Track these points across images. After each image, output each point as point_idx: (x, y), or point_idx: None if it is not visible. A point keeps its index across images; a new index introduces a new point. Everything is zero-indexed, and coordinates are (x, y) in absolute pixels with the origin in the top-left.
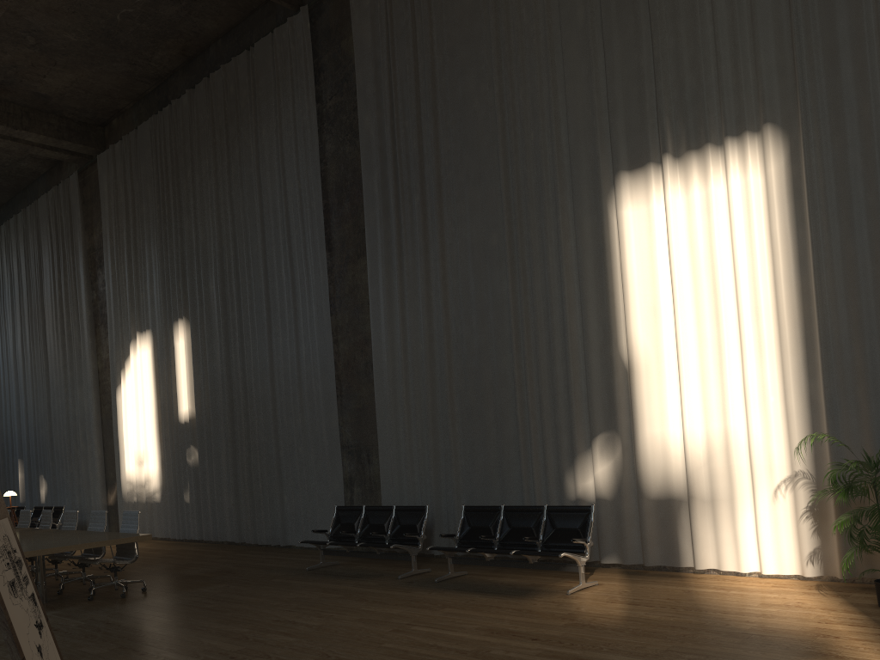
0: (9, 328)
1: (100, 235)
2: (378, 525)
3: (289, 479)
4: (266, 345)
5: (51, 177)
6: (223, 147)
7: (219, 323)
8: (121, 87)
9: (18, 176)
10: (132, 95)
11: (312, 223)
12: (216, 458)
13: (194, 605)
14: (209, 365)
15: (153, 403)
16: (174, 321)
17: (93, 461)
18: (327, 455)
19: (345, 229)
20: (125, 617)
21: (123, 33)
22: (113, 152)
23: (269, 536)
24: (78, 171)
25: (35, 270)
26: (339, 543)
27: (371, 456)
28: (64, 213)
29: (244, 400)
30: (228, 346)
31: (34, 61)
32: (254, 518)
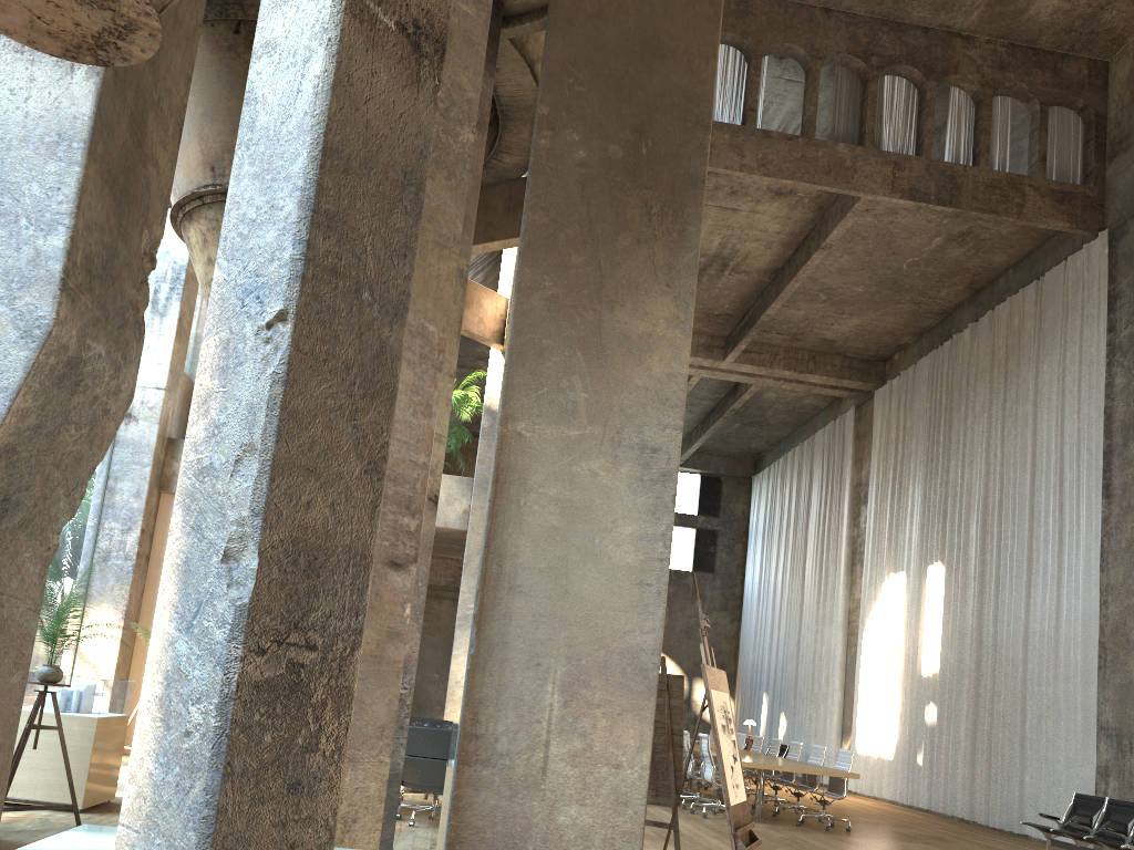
0: (773, 559)
1: (867, 471)
2: (1120, 823)
3: (1032, 757)
4: (1022, 600)
5: (830, 411)
6: (999, 382)
7: (975, 571)
8: (904, 324)
9: (800, 411)
10: (915, 330)
11: (1088, 466)
12: (955, 720)
13: (887, 849)
14: (958, 616)
15: (897, 651)
16: (928, 565)
17: (831, 705)
18: (1079, 734)
19: (1128, 473)
20: (821, 841)
21: (908, 279)
22: (889, 388)
23: (1003, 819)
24: (855, 406)
25: (803, 503)
26: (1064, 831)
27: (1133, 744)
28: (837, 448)
29: (992, 658)
30: (981, 597)
31: (824, 313)
32: (989, 795)
